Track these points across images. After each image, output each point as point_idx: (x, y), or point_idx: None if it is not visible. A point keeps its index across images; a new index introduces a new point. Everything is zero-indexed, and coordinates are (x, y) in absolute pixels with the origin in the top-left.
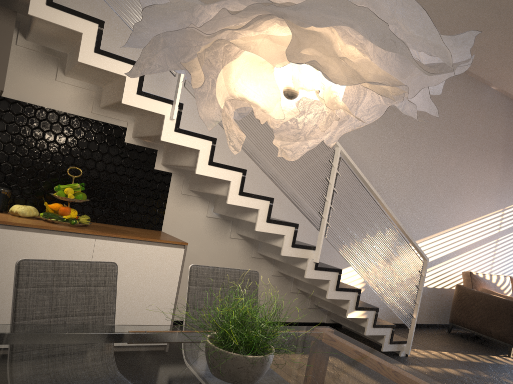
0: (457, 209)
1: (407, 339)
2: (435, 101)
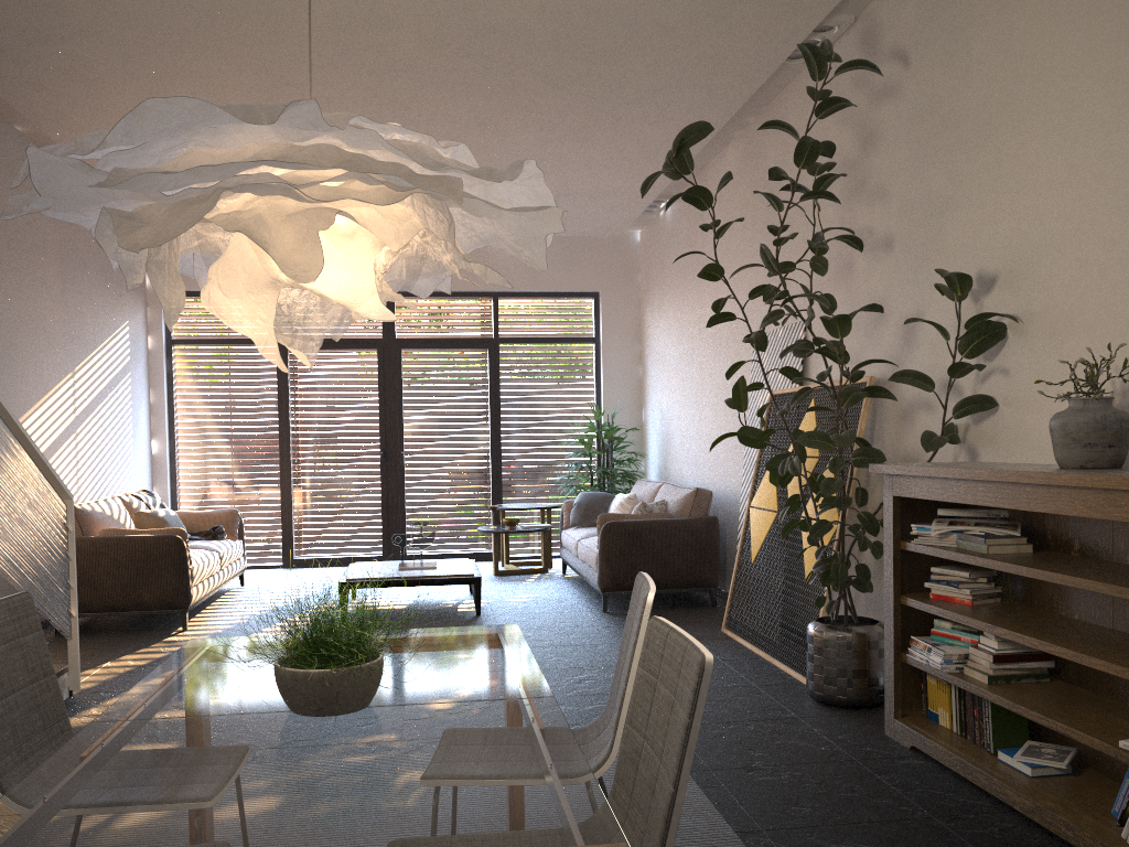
0: (13, 387)
1: (64, 664)
2: None
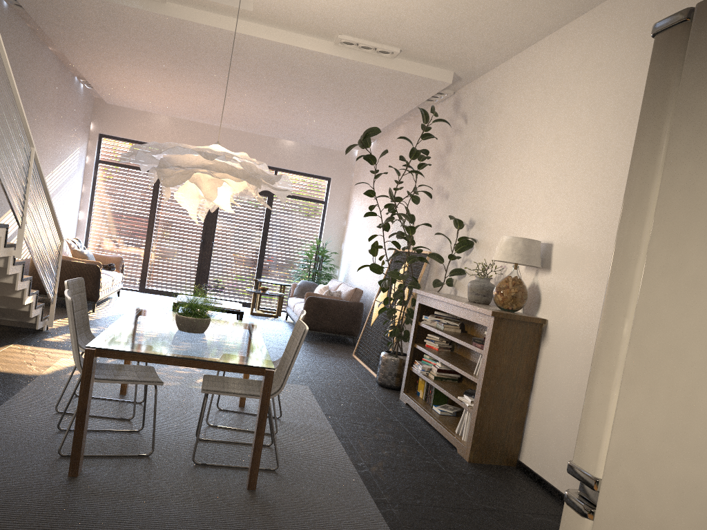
0: None
1: (46, 314)
2: (17, 64)
